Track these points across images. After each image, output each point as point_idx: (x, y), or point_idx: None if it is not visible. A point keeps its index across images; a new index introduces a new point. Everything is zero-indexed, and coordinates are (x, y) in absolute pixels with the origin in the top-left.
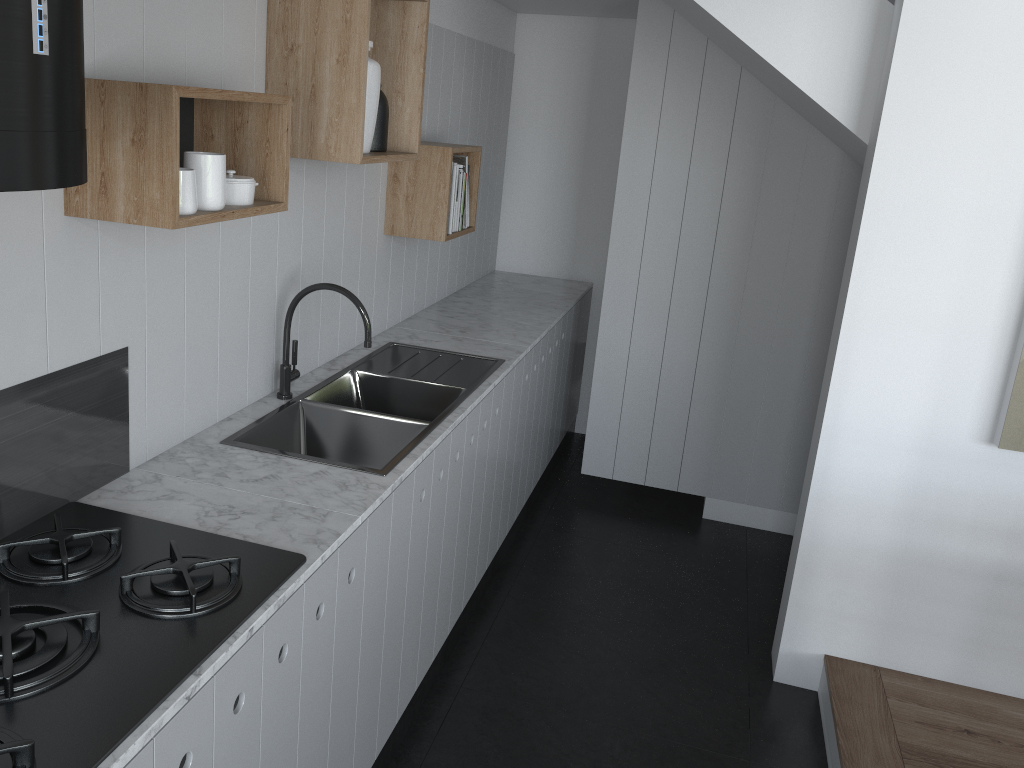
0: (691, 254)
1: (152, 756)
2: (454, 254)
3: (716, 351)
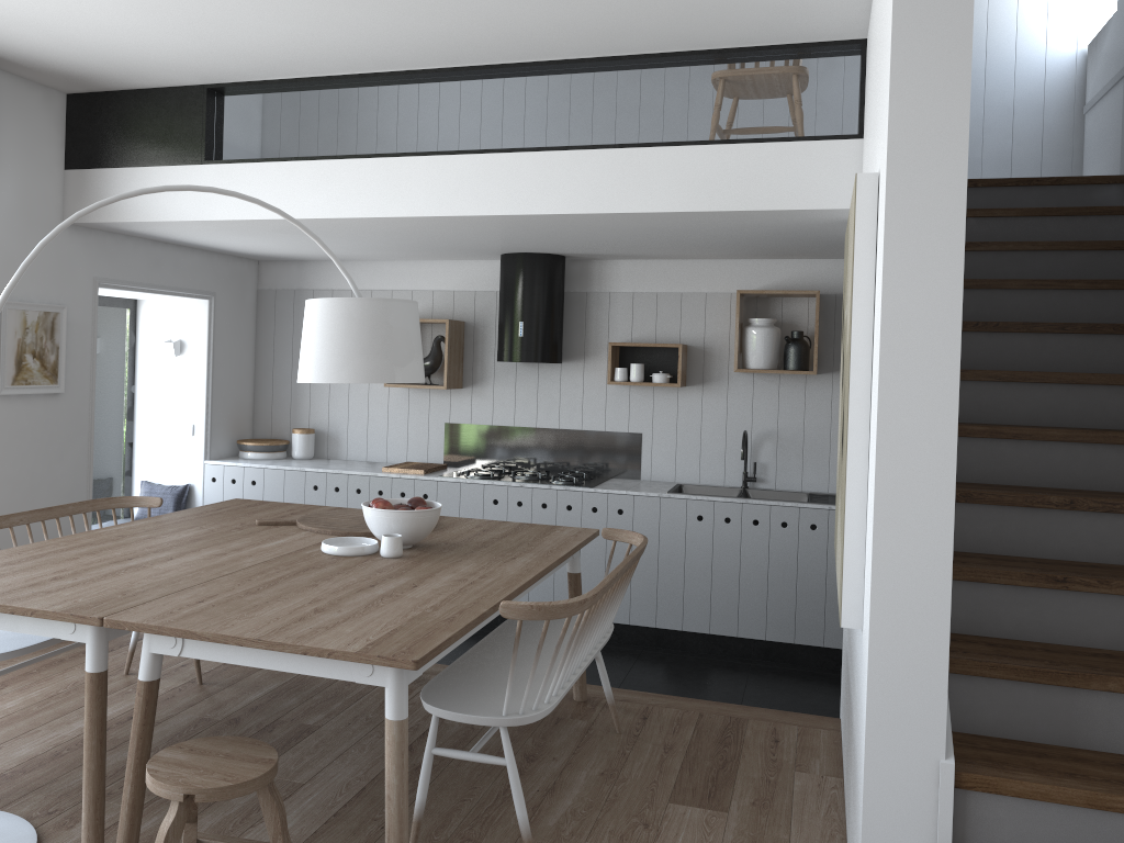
0: None
1: (507, 490)
2: None
3: None
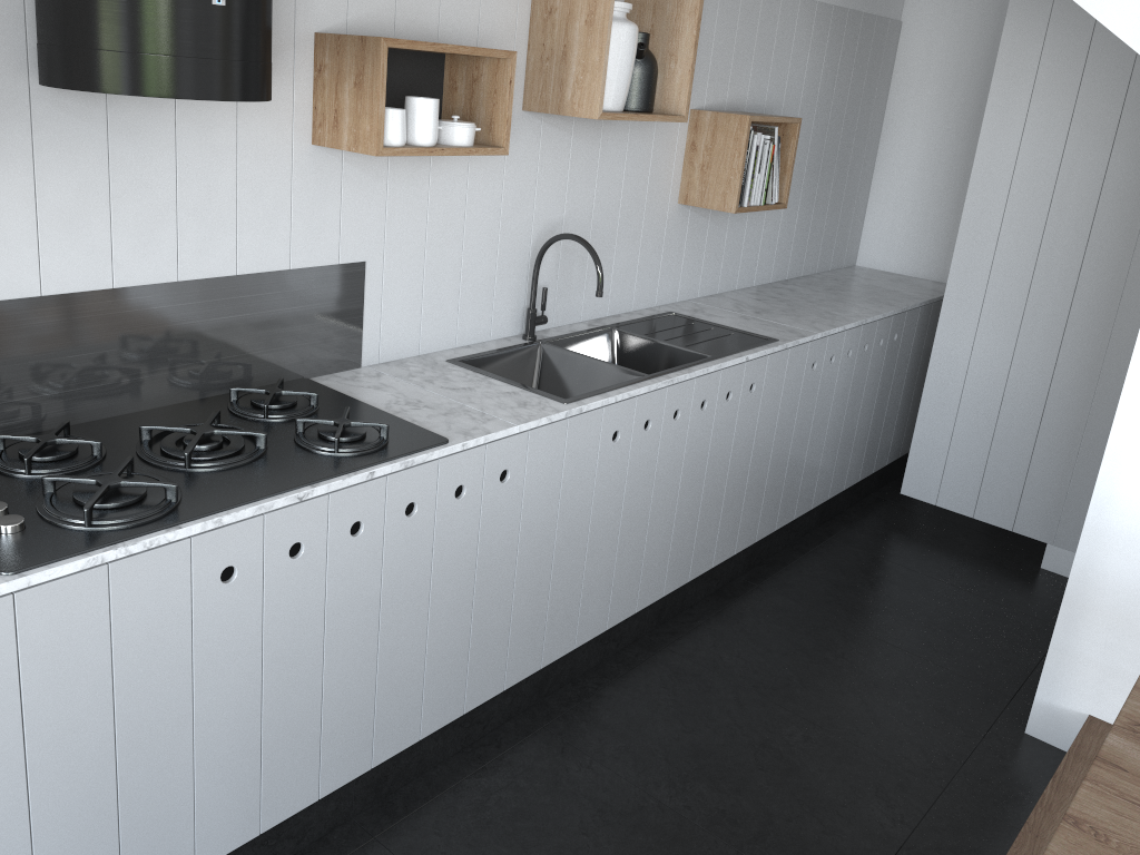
0: (1056, 253)
1: (262, 527)
2: (786, 238)
3: (1077, 371)
